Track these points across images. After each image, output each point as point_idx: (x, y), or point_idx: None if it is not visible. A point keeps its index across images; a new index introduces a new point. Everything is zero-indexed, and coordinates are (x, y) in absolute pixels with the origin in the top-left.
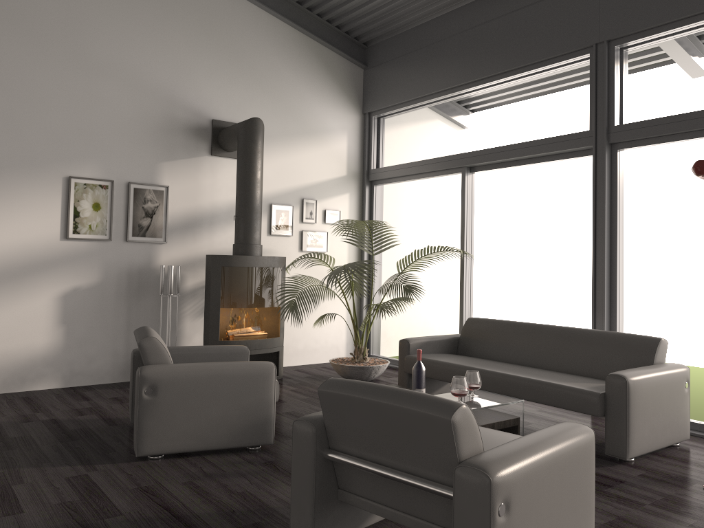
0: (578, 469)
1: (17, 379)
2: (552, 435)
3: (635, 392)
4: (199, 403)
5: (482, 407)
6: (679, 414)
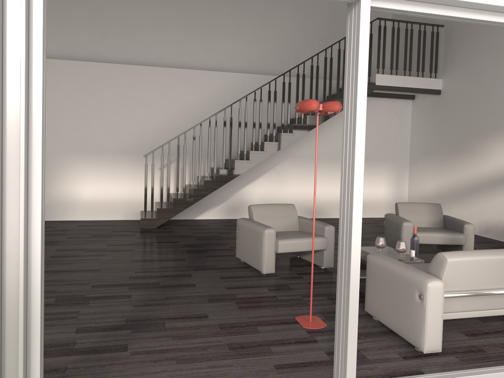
0: (255, 236)
1: (503, 235)
2: (256, 223)
3: (369, 267)
4: (389, 231)
5: (368, 252)
6: (407, 315)
